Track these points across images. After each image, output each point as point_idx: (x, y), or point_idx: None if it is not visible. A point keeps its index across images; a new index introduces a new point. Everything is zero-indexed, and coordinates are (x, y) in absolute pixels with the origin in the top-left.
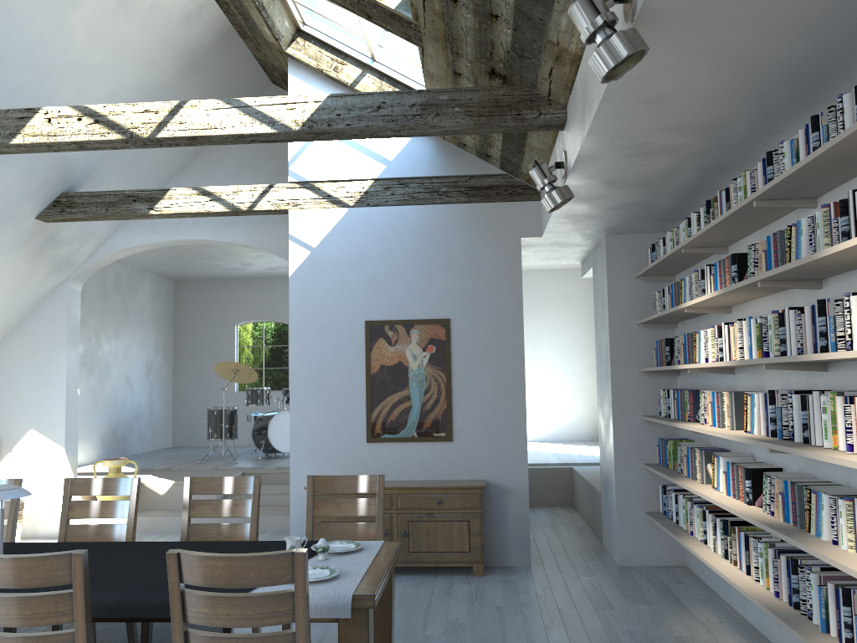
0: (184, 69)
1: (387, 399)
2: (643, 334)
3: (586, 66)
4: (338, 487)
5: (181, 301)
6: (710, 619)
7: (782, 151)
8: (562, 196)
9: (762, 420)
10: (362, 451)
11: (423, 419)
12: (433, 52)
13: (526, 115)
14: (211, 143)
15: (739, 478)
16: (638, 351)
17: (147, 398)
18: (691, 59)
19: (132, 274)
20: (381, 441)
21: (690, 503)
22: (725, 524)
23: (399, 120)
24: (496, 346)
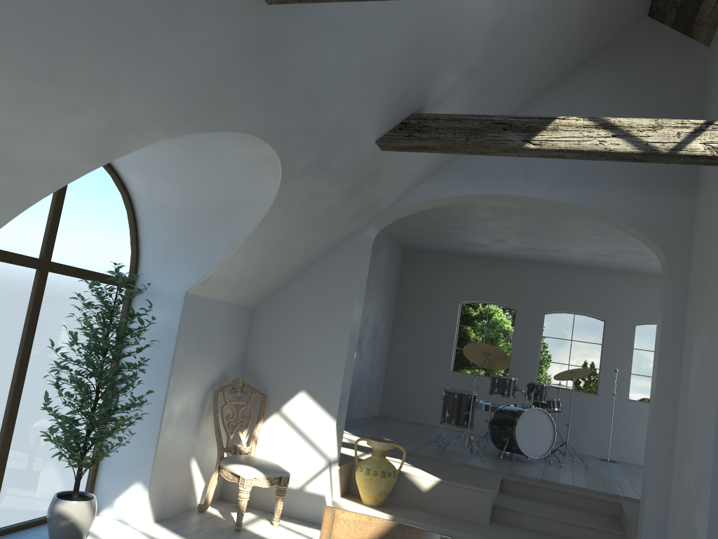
0: None
1: None
2: None
3: None
4: None
5: (407, 271)
6: None
7: None
8: None
9: None
10: None
11: None
12: None
13: None
14: None
15: None
16: None
17: (369, 364)
18: None
19: (378, 236)
20: None
21: None
22: None
23: None
24: None
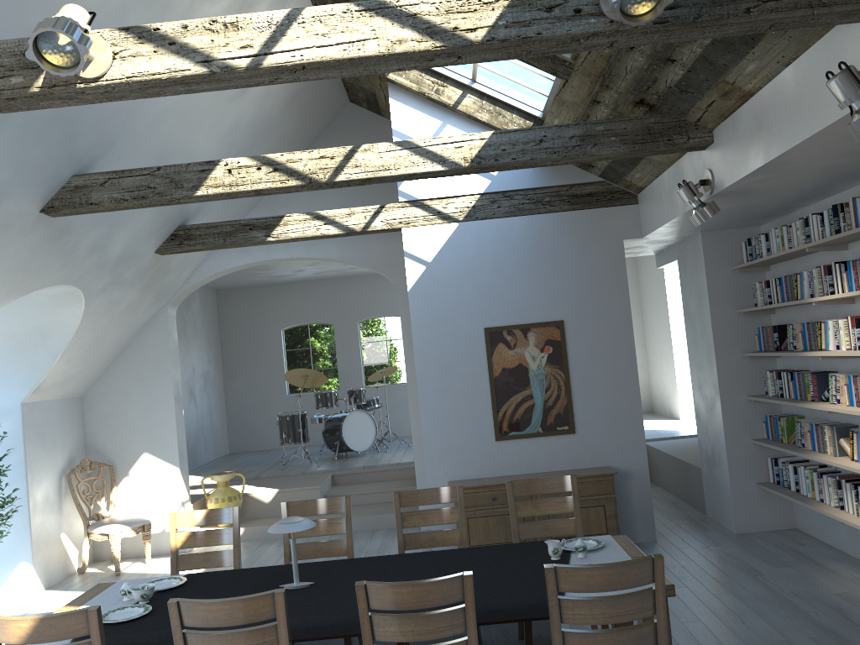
0: (289, 99)
1: (511, 399)
2: (742, 321)
3: (765, 104)
4: (534, 489)
5: (225, 310)
6: (854, 575)
7: None
8: (713, 211)
9: None
10: (492, 449)
11: (546, 415)
12: (577, 84)
13: (677, 140)
14: (380, 182)
15: None
16: (739, 337)
17: (207, 409)
18: None
19: None
20: (509, 439)
21: (816, 474)
22: None
23: (561, 152)
24: (608, 342)
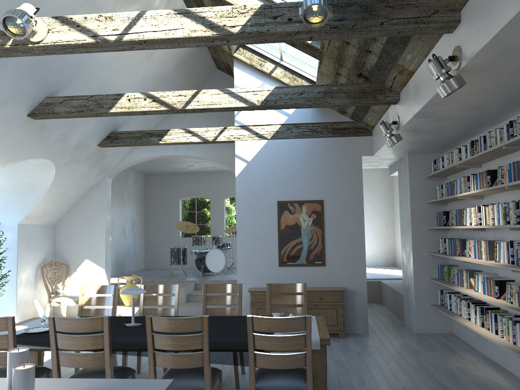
0: (177, 64)
1: (290, 243)
2: (428, 208)
3: (418, 78)
4: (282, 289)
5: (149, 186)
6: (472, 359)
7: (518, 122)
8: (397, 139)
9: (505, 256)
10: (276, 271)
11: (309, 254)
12: (327, 63)
13: (378, 97)
14: (211, 111)
15: (491, 285)
16: (426, 217)
17: (132, 241)
18: (480, 83)
19: (125, 171)
20: (286, 266)
21: (459, 299)
22: (482, 309)
23: (312, 100)
24: (349, 214)
